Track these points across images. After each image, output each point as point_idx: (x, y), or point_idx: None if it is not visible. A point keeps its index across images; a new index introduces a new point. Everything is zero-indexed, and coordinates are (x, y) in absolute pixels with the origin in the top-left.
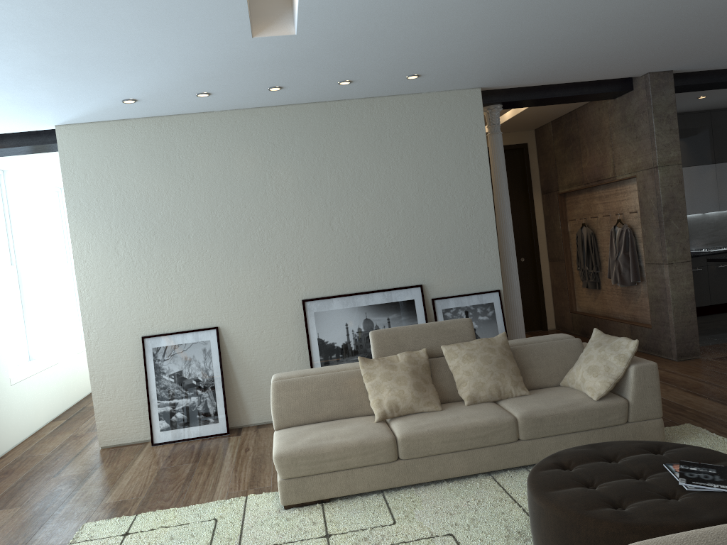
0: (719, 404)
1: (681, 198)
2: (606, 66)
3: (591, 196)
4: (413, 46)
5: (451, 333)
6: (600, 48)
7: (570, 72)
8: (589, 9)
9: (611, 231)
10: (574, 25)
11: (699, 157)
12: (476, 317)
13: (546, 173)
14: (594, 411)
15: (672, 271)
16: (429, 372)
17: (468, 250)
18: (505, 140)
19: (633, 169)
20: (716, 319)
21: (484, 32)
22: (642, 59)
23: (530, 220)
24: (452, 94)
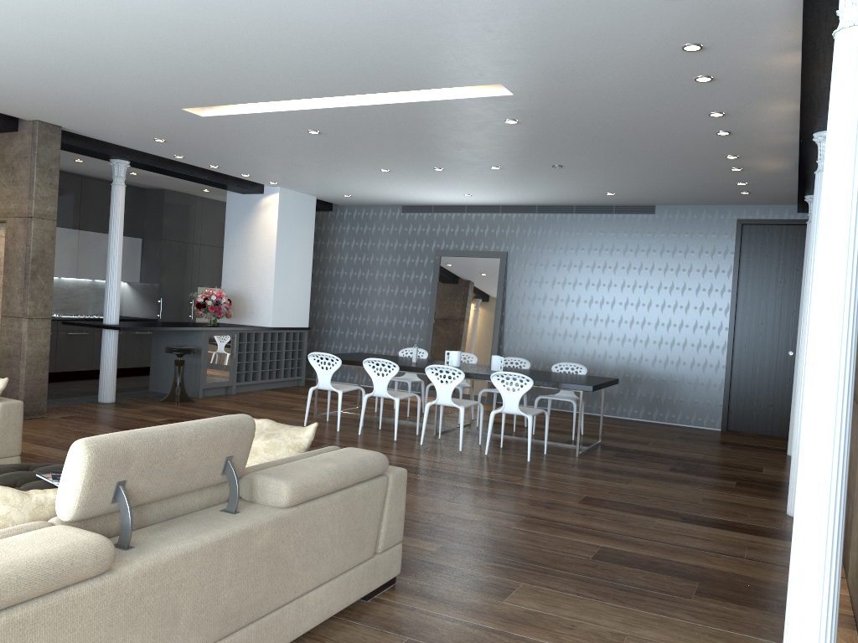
0: (67, 451)
1: (52, 254)
2: None
3: None
4: None
5: None
6: (0, 80)
7: None
8: (7, 44)
9: None
10: None
11: (65, 220)
12: None
13: None
14: None
15: (32, 326)
16: None
17: None
18: None
19: (4, 214)
20: (60, 386)
21: None
22: (38, 106)
23: None
24: None
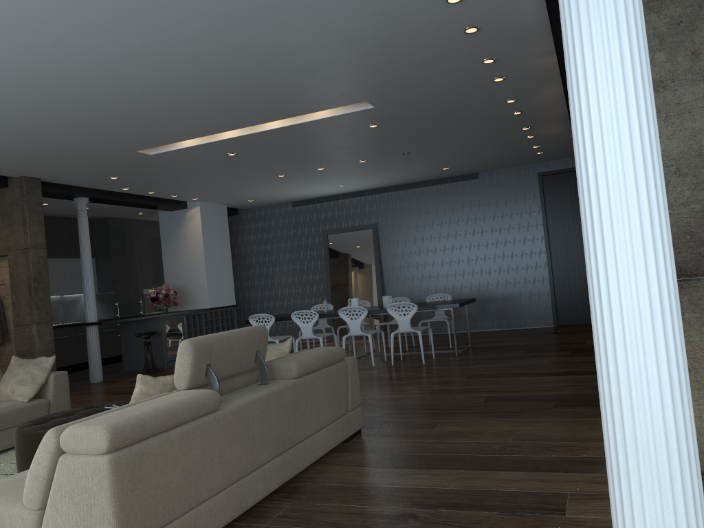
0: None
1: (46, 273)
2: None
3: None
4: None
5: None
6: (5, 149)
7: None
8: (20, 122)
9: None
10: (1, 129)
11: None
12: None
13: None
14: (27, 409)
15: (39, 329)
16: None
17: None
18: None
19: (5, 249)
20: None
21: None
22: (27, 165)
23: None
24: None
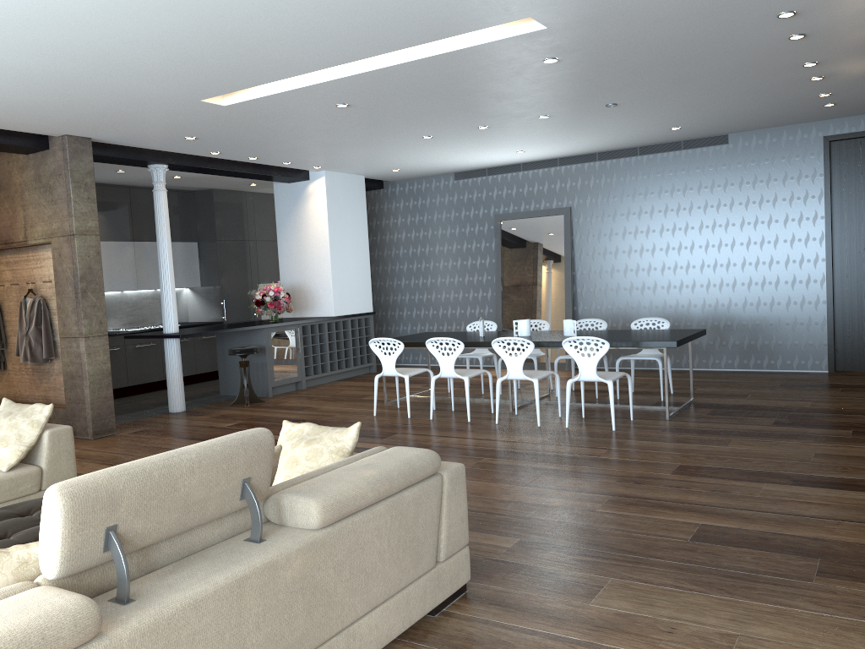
0: None
1: (99, 270)
2: (20, 117)
3: None
4: None
5: None
6: (14, 97)
7: None
8: (5, 56)
9: (21, 302)
10: None
11: (118, 233)
12: None
13: None
14: (4, 482)
15: (89, 345)
16: None
17: None
18: None
19: (48, 235)
20: (134, 400)
21: None
22: (61, 119)
23: None
24: None
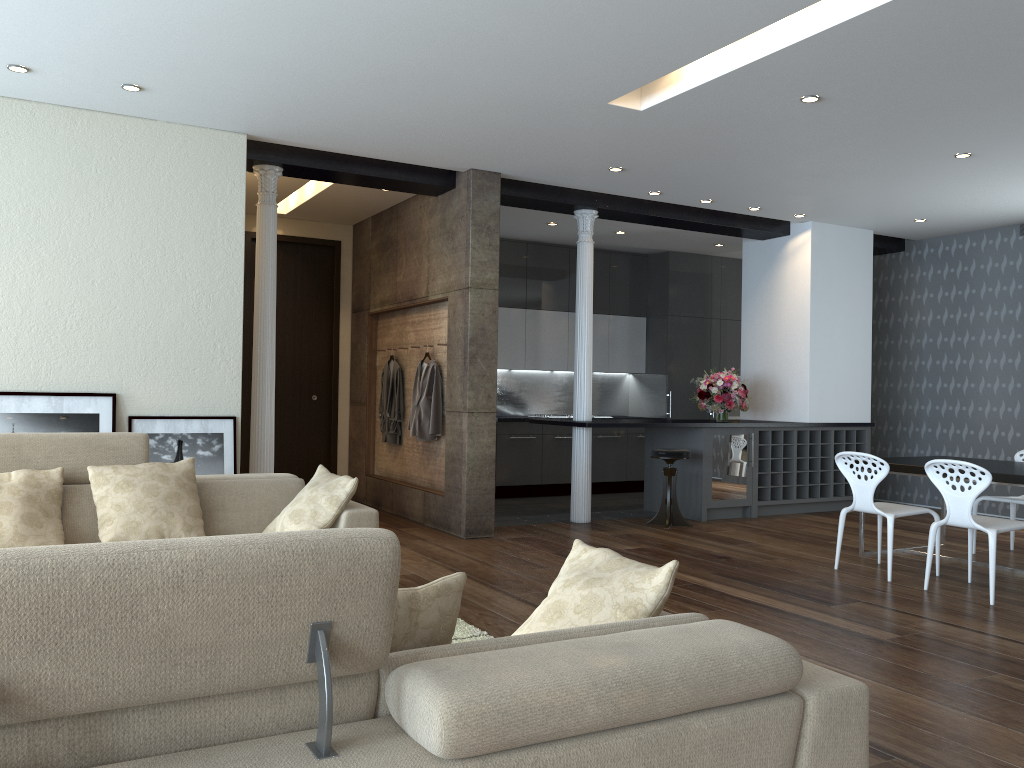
0: (476, 582)
1: (494, 332)
2: (413, 144)
3: (404, 320)
4: (113, 33)
5: (110, 451)
6: (394, 113)
7: (368, 142)
8: (356, 46)
9: (418, 367)
10: (344, 65)
11: (551, 301)
12: (194, 451)
13: (359, 285)
14: None
15: (472, 422)
16: (60, 502)
17: (196, 355)
18: (311, 231)
19: (446, 289)
20: (543, 501)
21: (217, 40)
22: (456, 145)
23: (332, 345)
24: (204, 133)
